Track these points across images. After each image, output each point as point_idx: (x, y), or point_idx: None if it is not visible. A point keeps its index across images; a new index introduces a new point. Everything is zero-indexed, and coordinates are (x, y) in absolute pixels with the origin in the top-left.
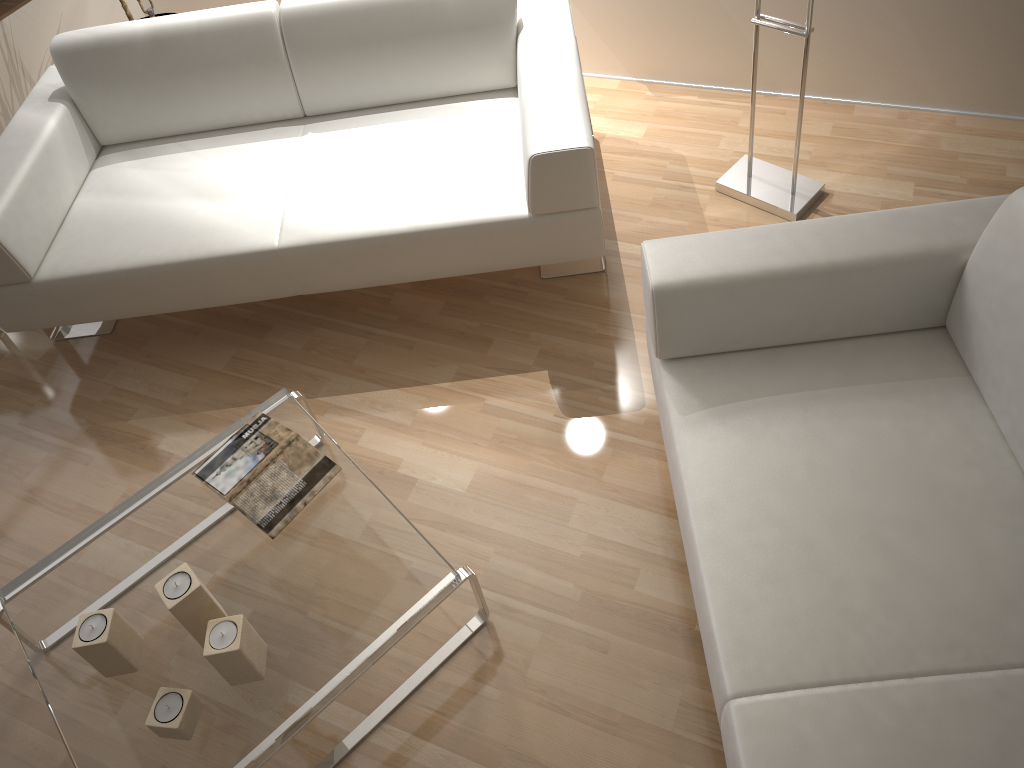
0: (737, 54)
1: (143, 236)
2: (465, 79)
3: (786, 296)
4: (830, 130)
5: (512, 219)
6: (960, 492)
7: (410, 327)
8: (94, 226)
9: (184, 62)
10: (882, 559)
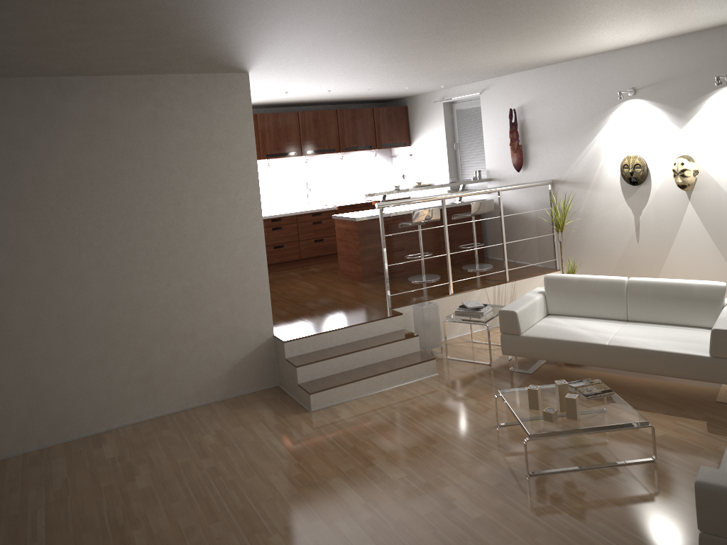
0: None
1: (559, 332)
2: (697, 319)
3: None
4: None
5: (701, 356)
6: None
7: (650, 399)
8: (543, 328)
9: (588, 289)
10: None
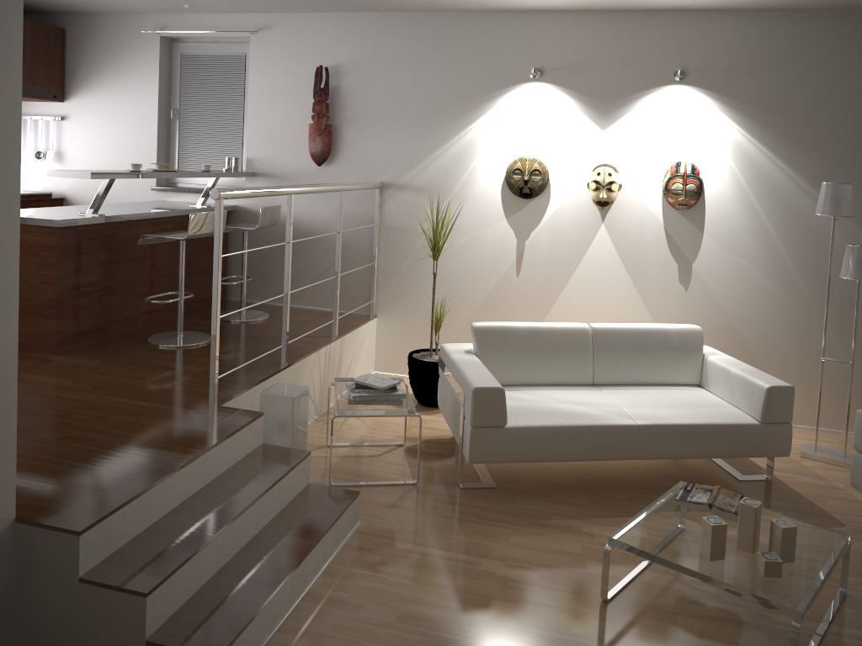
0: None
1: (556, 414)
2: (677, 375)
3: None
4: (836, 440)
5: (752, 424)
6: None
7: None
8: (521, 409)
9: (542, 344)
10: None
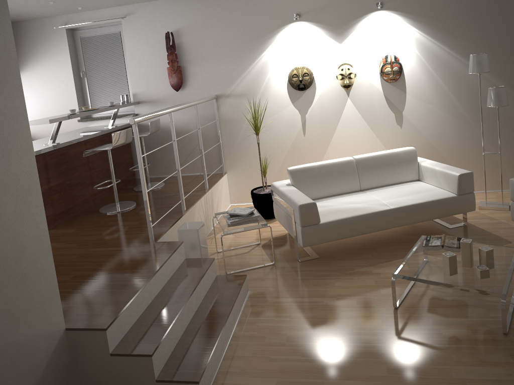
0: None
1: (346, 211)
2: (405, 176)
3: None
4: (496, 196)
5: (453, 196)
6: None
7: None
8: (325, 212)
9: (329, 173)
10: None
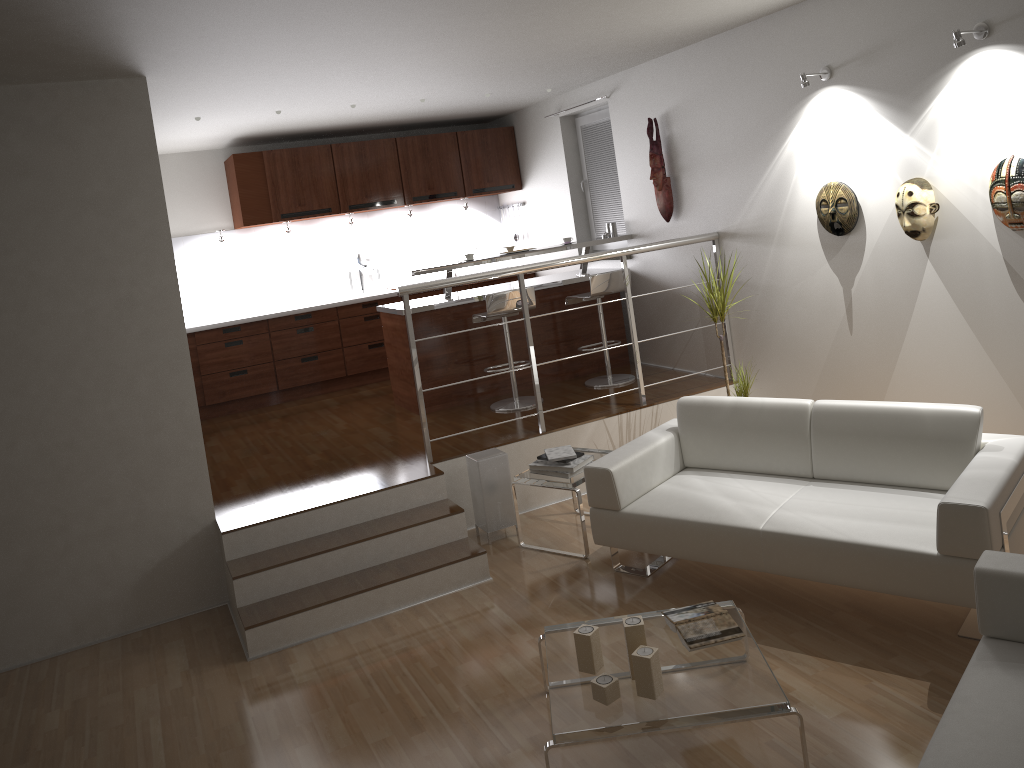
0: None
1: (686, 505)
2: (931, 476)
3: None
4: None
5: (923, 553)
6: None
7: (839, 630)
8: (662, 496)
9: (746, 424)
10: None
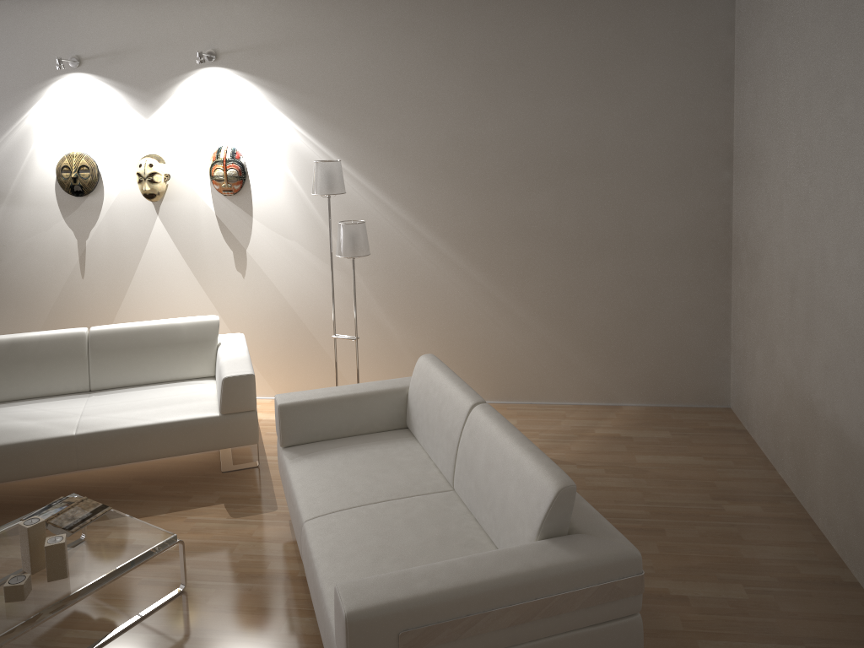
0: (334, 378)
1: None
2: (187, 370)
3: (337, 408)
4: None
5: (211, 417)
6: (403, 462)
7: (141, 496)
8: None
9: (26, 356)
10: (370, 479)
